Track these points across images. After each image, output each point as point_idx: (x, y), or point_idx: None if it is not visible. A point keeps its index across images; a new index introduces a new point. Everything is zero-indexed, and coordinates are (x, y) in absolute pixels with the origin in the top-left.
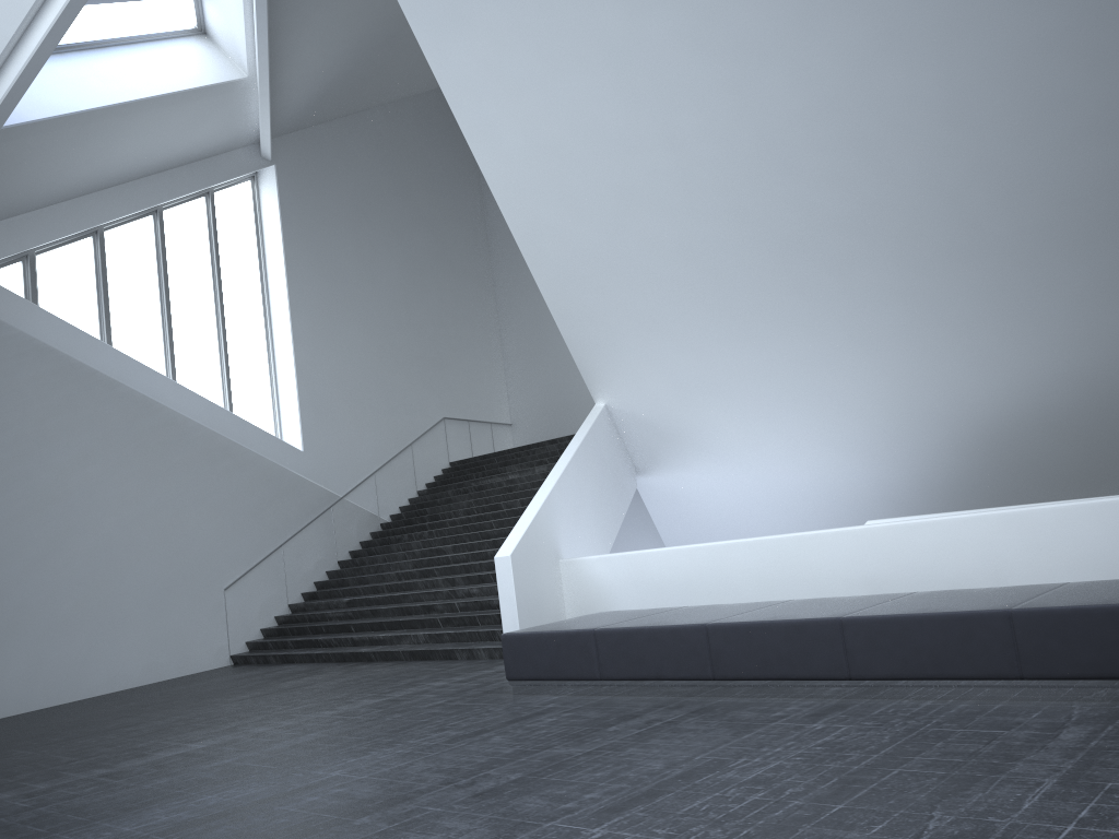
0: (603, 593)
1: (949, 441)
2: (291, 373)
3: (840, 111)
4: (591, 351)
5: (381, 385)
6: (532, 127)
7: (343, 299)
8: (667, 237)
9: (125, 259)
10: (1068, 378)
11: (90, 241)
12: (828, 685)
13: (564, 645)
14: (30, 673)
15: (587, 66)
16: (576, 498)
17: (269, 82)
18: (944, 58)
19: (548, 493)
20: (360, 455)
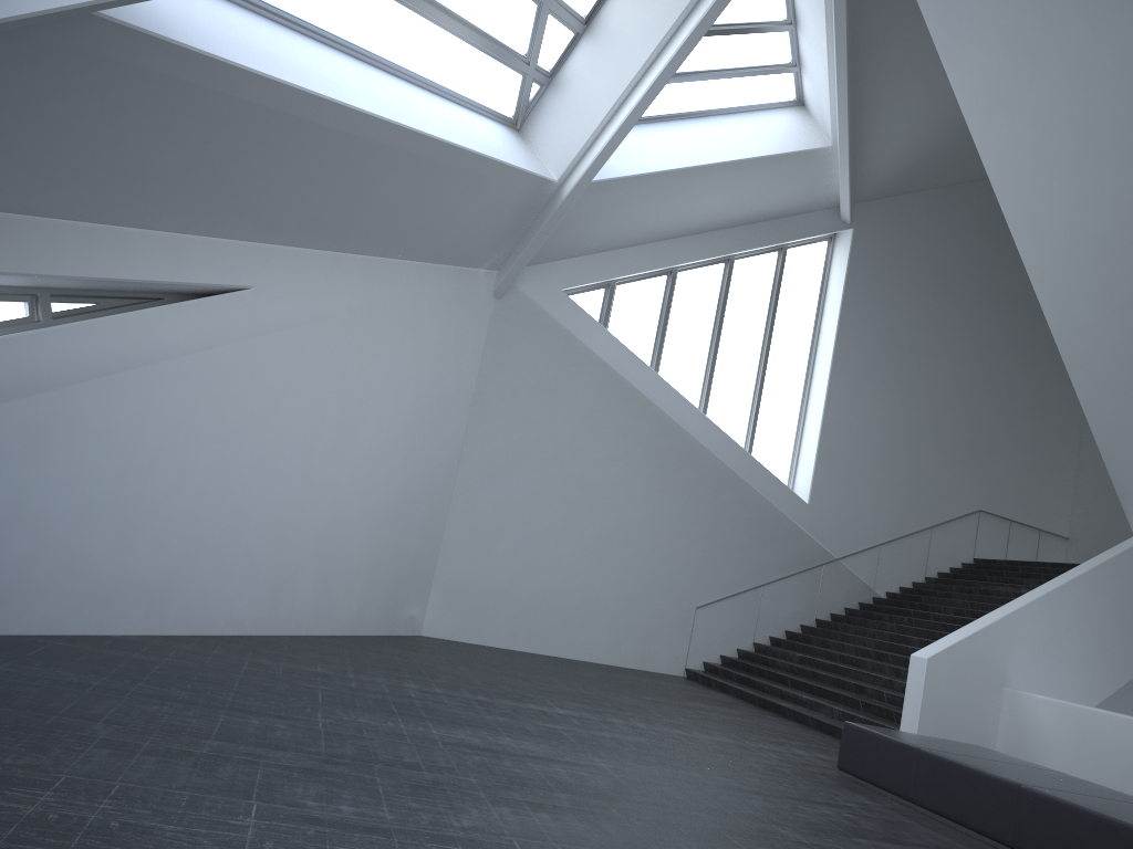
0: (1039, 740)
1: None
2: (816, 427)
3: None
4: (1131, 473)
5: (912, 459)
6: (1075, 217)
7: (892, 367)
8: None
9: (689, 298)
10: None
11: (663, 279)
12: None
13: (890, 753)
14: (519, 619)
15: None
16: (1055, 630)
17: (848, 152)
18: None
19: (1009, 611)
20: (868, 523)
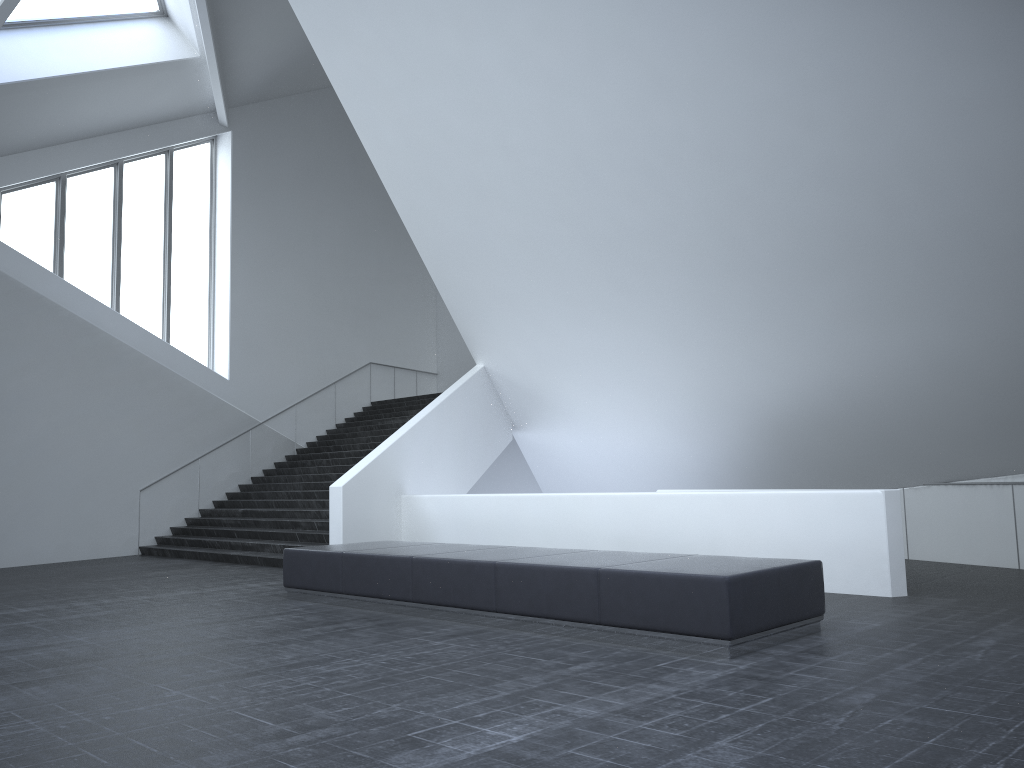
0: (430, 527)
1: (746, 429)
2: (226, 312)
3: (629, 141)
4: (468, 319)
5: (312, 329)
6: (403, 126)
7: (284, 252)
8: (513, 230)
9: (84, 203)
10: (828, 385)
11: (53, 186)
12: (483, 615)
13: (322, 562)
14: None
15: (438, 80)
16: (432, 444)
17: (216, 62)
18: (699, 106)
19: (398, 437)
20: (283, 388)
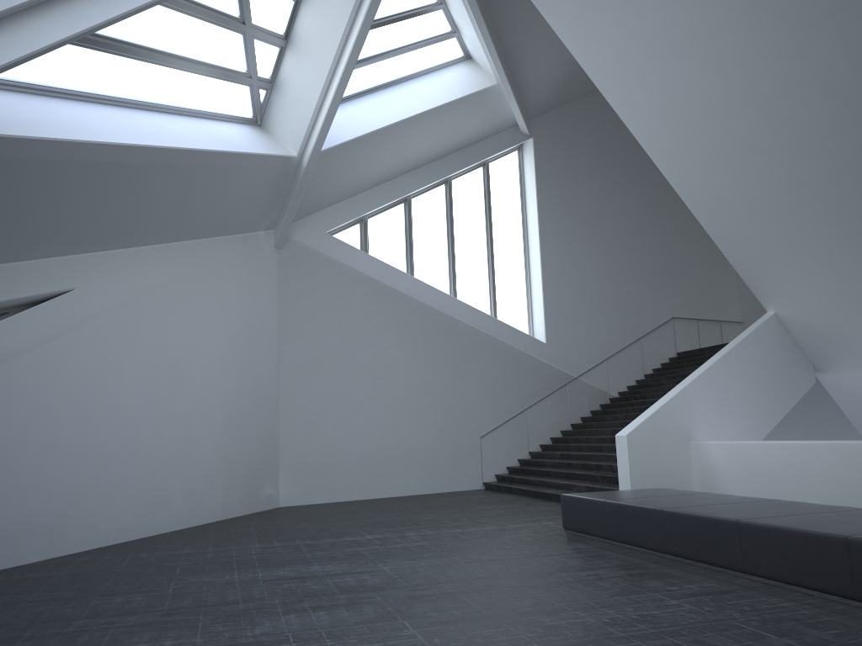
0: (719, 472)
1: None
2: (539, 286)
3: None
4: (751, 269)
5: (615, 293)
6: (657, 101)
7: (585, 230)
8: (779, 177)
9: (424, 215)
10: None
11: (402, 206)
12: (731, 574)
13: (590, 509)
14: (350, 477)
15: (680, 52)
16: (720, 392)
17: (509, 85)
18: None
19: (682, 387)
20: (593, 346)
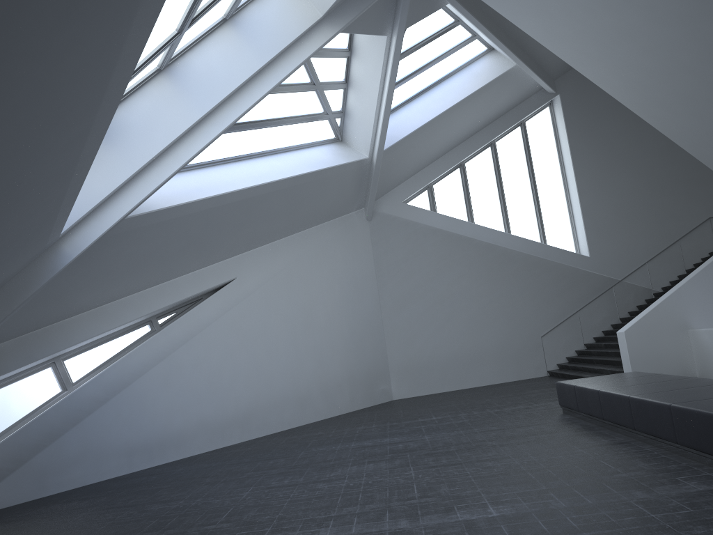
0: (709, 353)
1: None
2: (579, 212)
3: None
4: None
5: (650, 206)
6: (618, 74)
7: (615, 160)
8: None
9: (477, 174)
10: None
11: (458, 170)
12: (631, 431)
13: (569, 391)
14: (441, 375)
15: (618, 42)
16: None
17: (525, 64)
18: None
19: (676, 288)
20: (633, 253)
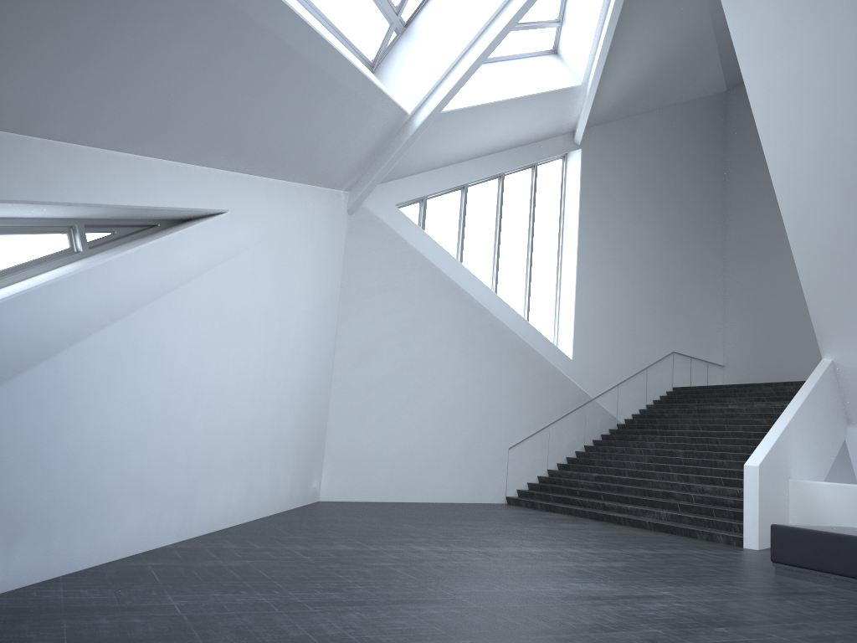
0: (828, 514)
1: None
2: (571, 301)
3: None
4: (830, 314)
5: (631, 319)
6: (824, 128)
7: (613, 252)
8: None
9: (477, 207)
10: None
11: (458, 193)
12: None
13: (833, 544)
14: (389, 476)
15: None
16: (804, 432)
17: (596, 88)
18: None
19: (786, 423)
20: (609, 369)
